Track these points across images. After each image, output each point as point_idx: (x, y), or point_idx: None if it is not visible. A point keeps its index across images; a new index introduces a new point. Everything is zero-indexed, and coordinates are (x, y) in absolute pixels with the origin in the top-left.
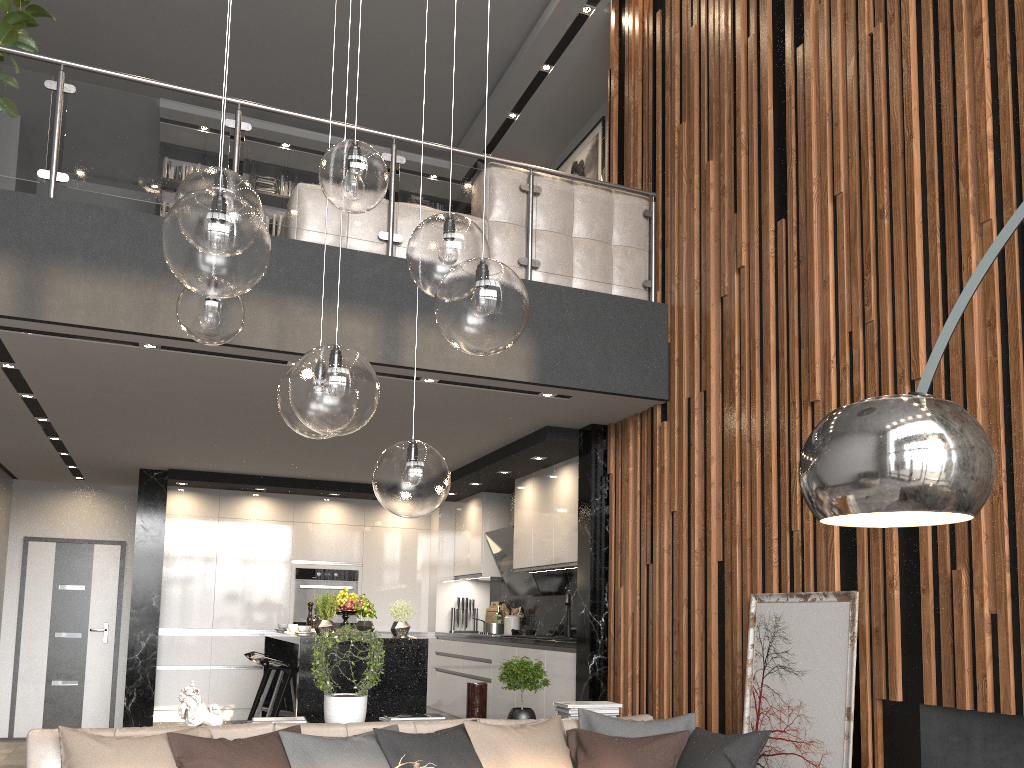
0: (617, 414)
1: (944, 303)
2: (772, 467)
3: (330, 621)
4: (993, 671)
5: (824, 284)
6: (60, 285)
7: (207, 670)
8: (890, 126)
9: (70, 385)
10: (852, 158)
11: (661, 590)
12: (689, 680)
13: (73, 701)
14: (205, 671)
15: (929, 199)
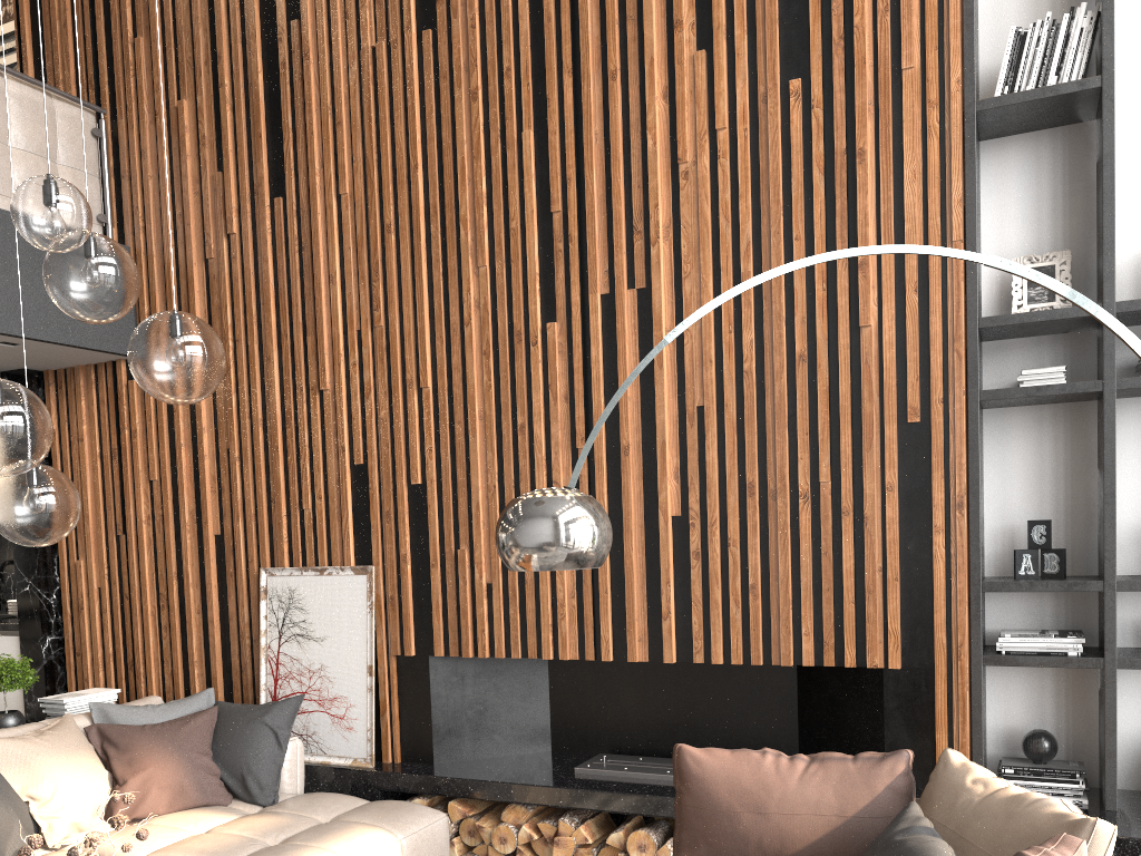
0: (64, 363)
1: (447, 325)
2: (279, 447)
3: None
4: (489, 626)
5: (331, 278)
6: None
7: None
8: (396, 148)
9: None
10: (357, 163)
11: (141, 563)
12: (184, 654)
13: None
14: None
15: (433, 230)
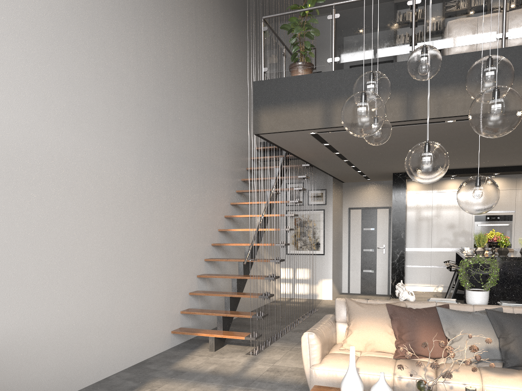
0: None
1: None
2: None
3: (482, 248)
4: None
5: None
6: (338, 110)
7: (429, 267)
8: None
9: (351, 147)
10: None
11: None
12: None
13: (372, 279)
14: (428, 268)
15: None
